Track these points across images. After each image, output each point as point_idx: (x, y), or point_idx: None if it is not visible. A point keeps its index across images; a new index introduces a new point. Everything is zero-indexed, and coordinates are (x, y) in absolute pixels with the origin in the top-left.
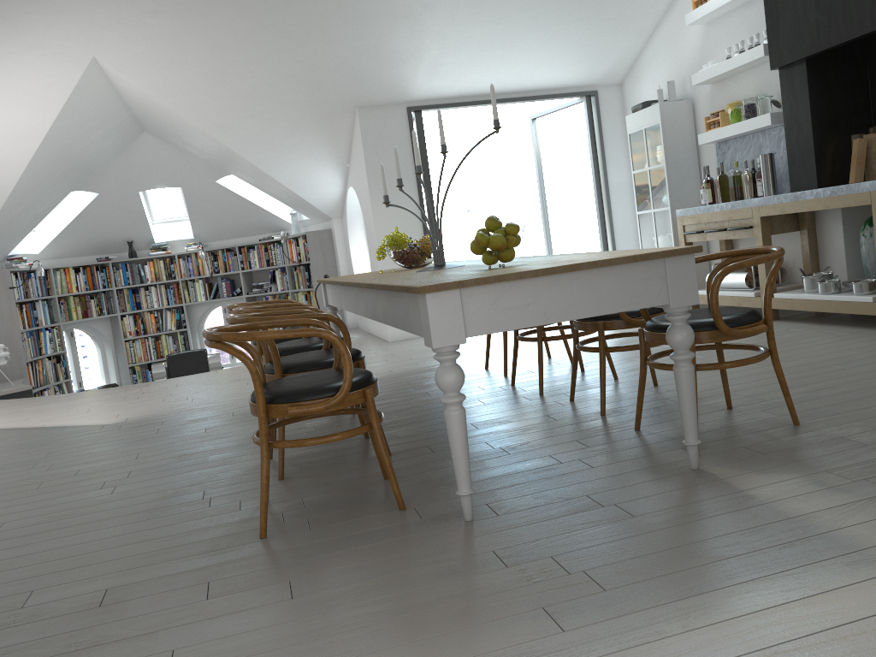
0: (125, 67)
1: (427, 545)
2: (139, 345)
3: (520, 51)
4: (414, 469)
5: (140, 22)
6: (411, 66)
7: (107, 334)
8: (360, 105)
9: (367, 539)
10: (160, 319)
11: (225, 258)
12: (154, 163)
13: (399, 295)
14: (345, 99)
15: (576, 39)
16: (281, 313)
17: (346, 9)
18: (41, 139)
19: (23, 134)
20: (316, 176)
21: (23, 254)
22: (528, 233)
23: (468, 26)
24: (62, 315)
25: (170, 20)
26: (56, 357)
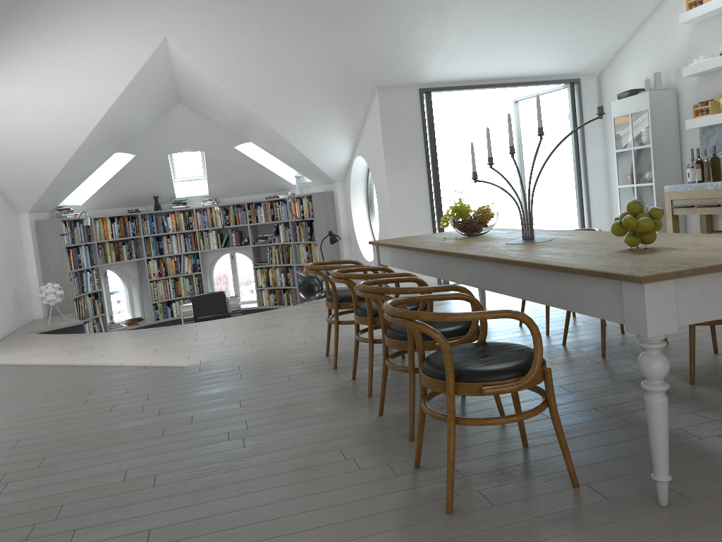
0: (190, 47)
1: (645, 535)
2: (161, 285)
3: (523, 43)
4: (545, 436)
5: (211, 8)
6: (430, 53)
7: (134, 274)
8: (380, 86)
9: (569, 522)
10: (179, 263)
11: (235, 213)
12: (183, 130)
13: (558, 275)
14: (368, 80)
15: (572, 33)
16: (393, 280)
17: (386, 2)
18: (107, 108)
19: (93, 104)
20: (330, 146)
21: (69, 205)
22: (492, 199)
23: (485, 20)
24: (99, 258)
25: (236, 6)
26: (94, 294)
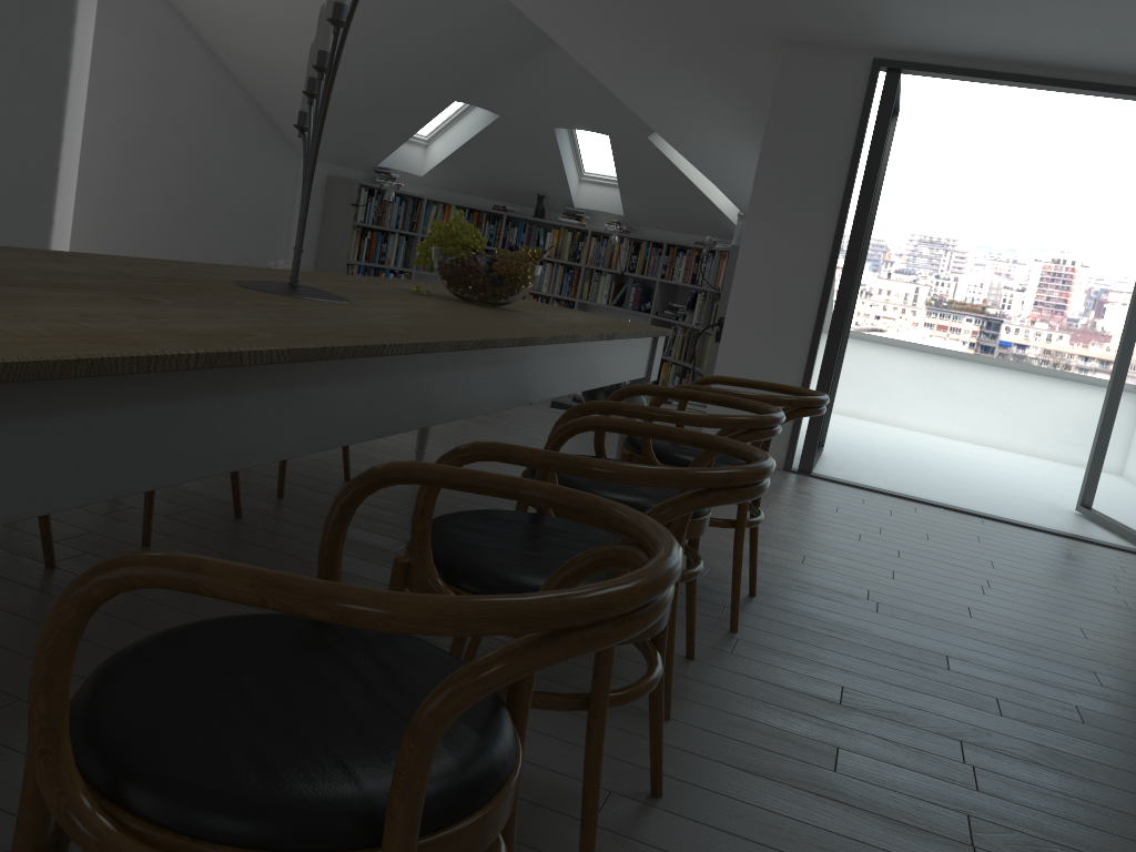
0: None
1: None
2: None
3: None
4: None
5: None
6: None
7: None
8: (789, 38)
9: None
10: None
11: (647, 255)
12: (574, 91)
13: None
14: (759, 20)
15: None
16: None
17: None
18: None
19: None
20: (733, 155)
21: (400, 171)
22: None
23: None
24: None
25: None
26: None
